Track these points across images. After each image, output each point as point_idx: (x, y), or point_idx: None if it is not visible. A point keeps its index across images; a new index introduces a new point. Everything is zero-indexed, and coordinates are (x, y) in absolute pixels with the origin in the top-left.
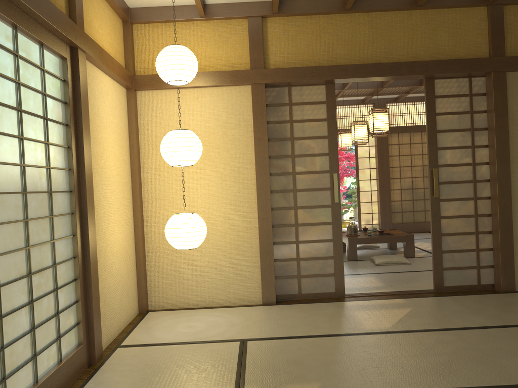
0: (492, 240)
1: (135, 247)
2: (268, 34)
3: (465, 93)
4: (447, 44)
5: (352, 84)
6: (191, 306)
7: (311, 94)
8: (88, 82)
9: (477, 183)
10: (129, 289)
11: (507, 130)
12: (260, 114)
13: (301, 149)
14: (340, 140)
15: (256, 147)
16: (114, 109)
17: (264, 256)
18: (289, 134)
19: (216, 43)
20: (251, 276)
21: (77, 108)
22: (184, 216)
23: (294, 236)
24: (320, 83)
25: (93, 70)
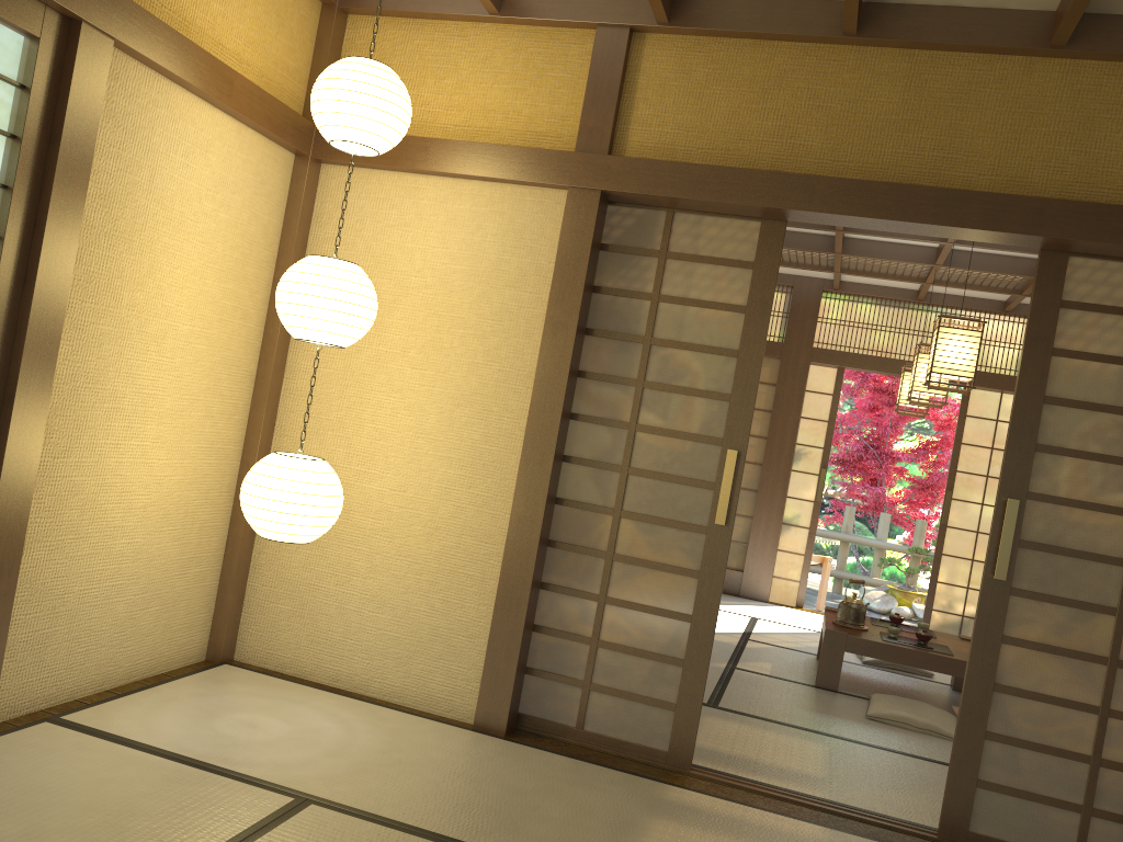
0: None
1: (232, 510)
2: (641, 73)
3: None
4: (1122, 163)
5: (961, 254)
6: (321, 681)
7: (720, 238)
8: (128, 109)
9: None
10: (177, 600)
11: None
12: (572, 265)
13: (664, 370)
14: (900, 386)
15: (545, 342)
16: (228, 189)
17: (503, 611)
18: (644, 327)
19: (515, 80)
20: (466, 649)
21: (49, 155)
22: (285, 462)
23: (599, 582)
24: (746, 213)
25: (159, 88)
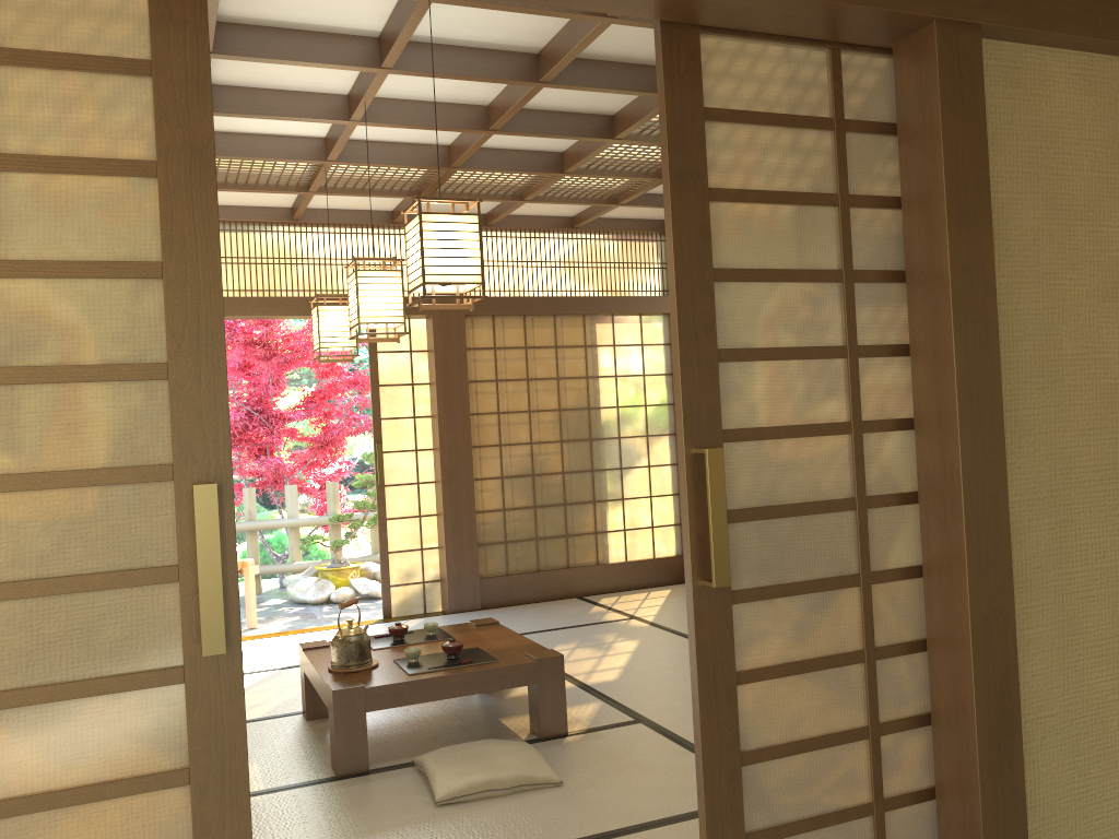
0: (936, 758)
1: None
2: None
3: (818, 113)
4: None
5: (356, 145)
6: None
7: (55, 6)
8: None
9: (870, 512)
10: None
11: (991, 281)
12: None
13: None
14: (317, 326)
15: None
16: None
17: None
18: None
19: None
20: None
21: None
22: None
23: None
24: None
25: None
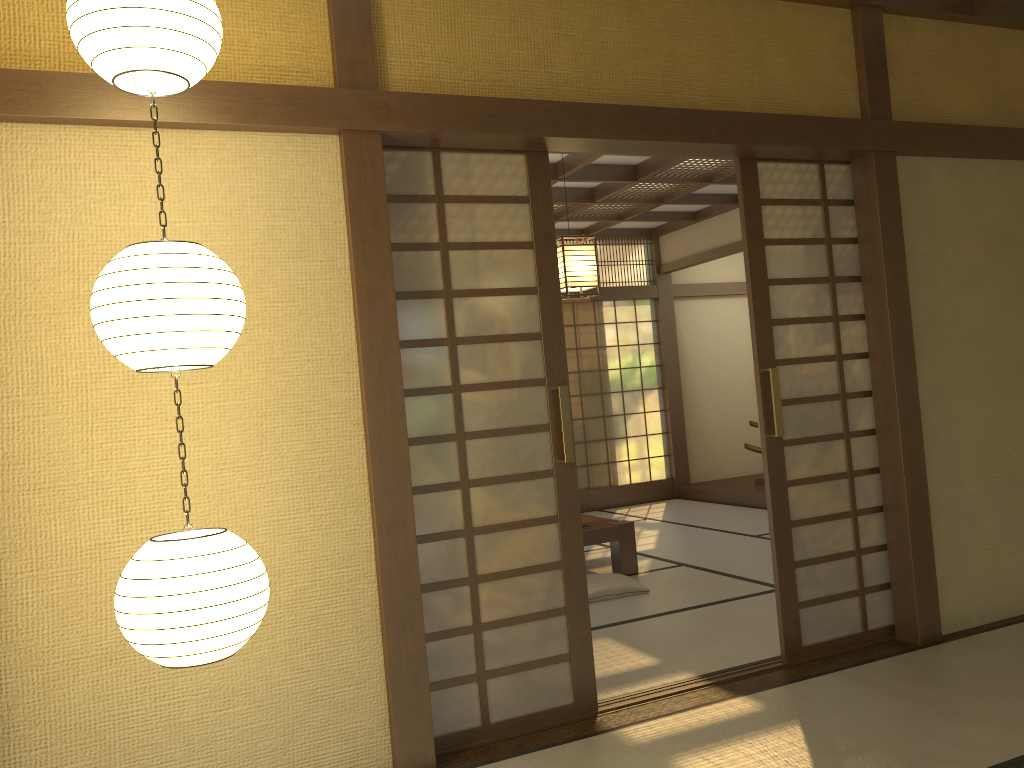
0: (886, 526)
1: None
2: None
3: (814, 197)
4: (786, 82)
5: None
6: None
7: (491, 175)
8: None
9: (847, 401)
10: None
11: (905, 280)
12: (371, 221)
13: (472, 322)
14: None
15: (363, 315)
16: None
17: (398, 636)
18: (441, 280)
19: (231, 2)
20: (358, 698)
21: None
22: (200, 548)
23: (465, 563)
24: (517, 146)
25: None
